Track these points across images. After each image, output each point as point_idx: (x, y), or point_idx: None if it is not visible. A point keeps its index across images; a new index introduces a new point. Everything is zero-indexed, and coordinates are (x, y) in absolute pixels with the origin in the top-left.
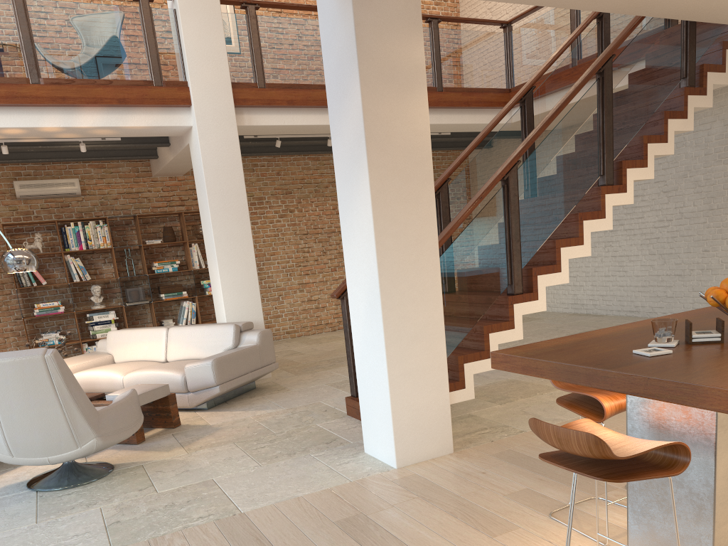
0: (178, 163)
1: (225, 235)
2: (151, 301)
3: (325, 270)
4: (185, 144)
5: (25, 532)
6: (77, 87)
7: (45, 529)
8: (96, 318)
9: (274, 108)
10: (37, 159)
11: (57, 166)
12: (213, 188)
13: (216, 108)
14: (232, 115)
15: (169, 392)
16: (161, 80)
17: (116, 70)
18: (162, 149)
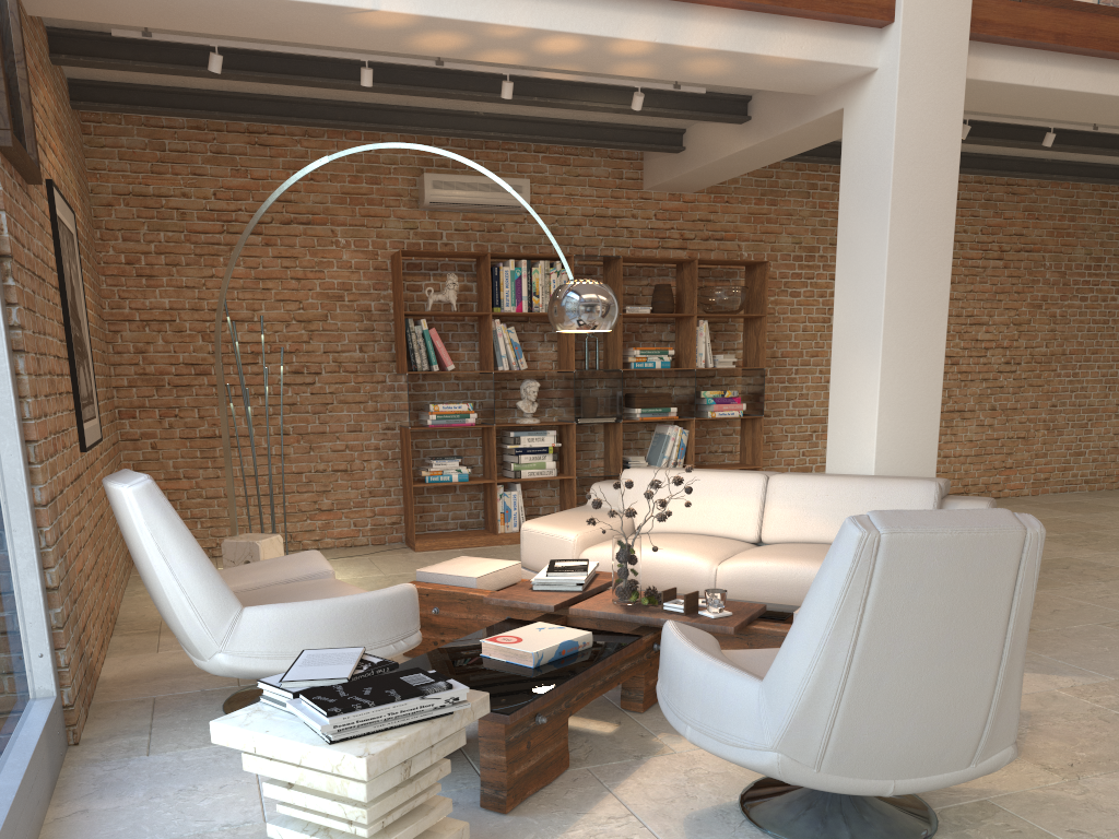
0: (734, 162)
1: (905, 299)
2: (619, 419)
3: None
4: (826, 112)
5: None
6: None
7: None
8: (524, 440)
9: (1021, 48)
10: (487, 132)
11: (493, 153)
12: (902, 200)
13: (938, 33)
14: (963, 51)
15: None
16: None
17: None
18: (708, 132)
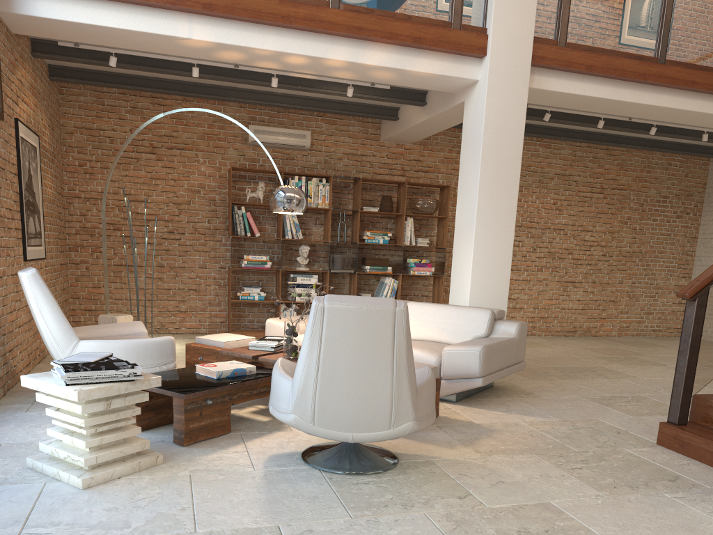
0: (422, 127)
1: (489, 208)
2: (356, 271)
3: (530, 268)
4: (457, 102)
5: (345, 529)
6: (376, 18)
7: (371, 531)
8: (299, 279)
9: (567, 72)
10: (281, 104)
11: (291, 115)
12: (488, 153)
13: (512, 62)
14: (527, 73)
15: (436, 375)
16: (460, 23)
17: (416, 5)
18: (408, 110)
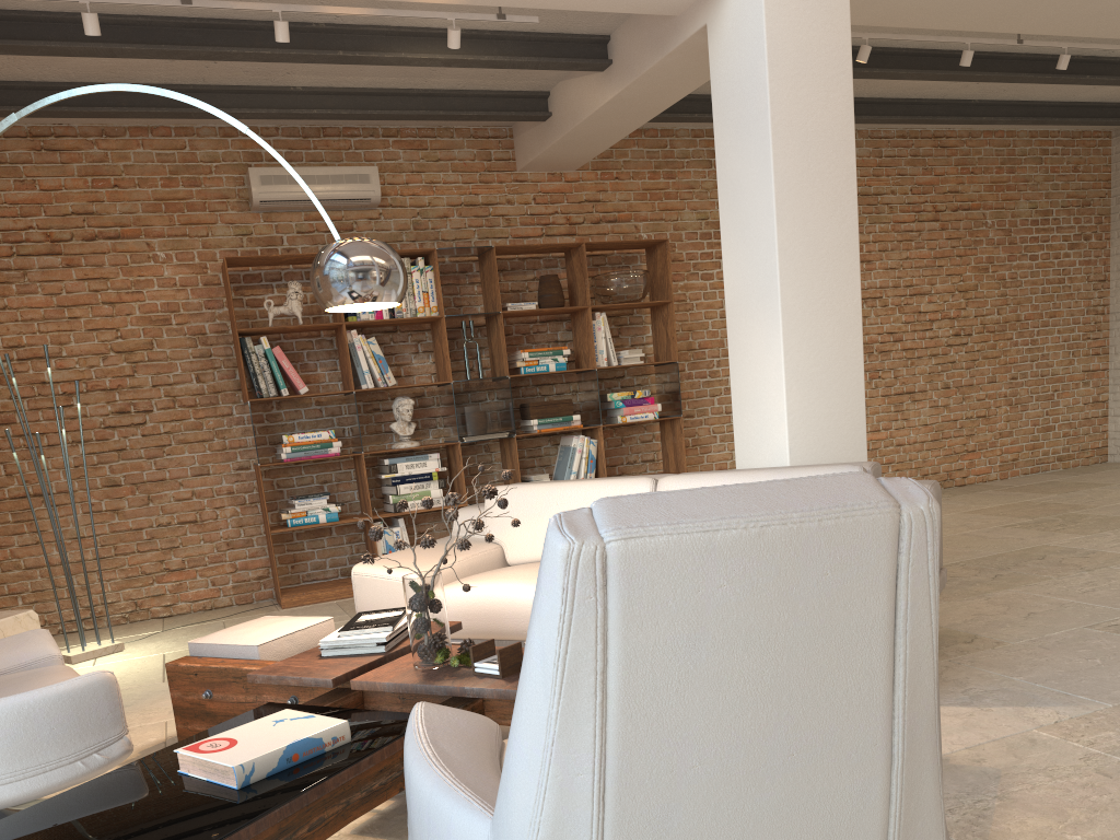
0: (605, 121)
1: (803, 246)
2: (512, 433)
3: None
4: (688, 33)
5: None
6: None
7: None
8: (402, 468)
9: None
10: (308, 109)
11: (333, 141)
12: (786, 123)
13: None
14: None
15: None
16: None
17: None
18: (571, 89)
